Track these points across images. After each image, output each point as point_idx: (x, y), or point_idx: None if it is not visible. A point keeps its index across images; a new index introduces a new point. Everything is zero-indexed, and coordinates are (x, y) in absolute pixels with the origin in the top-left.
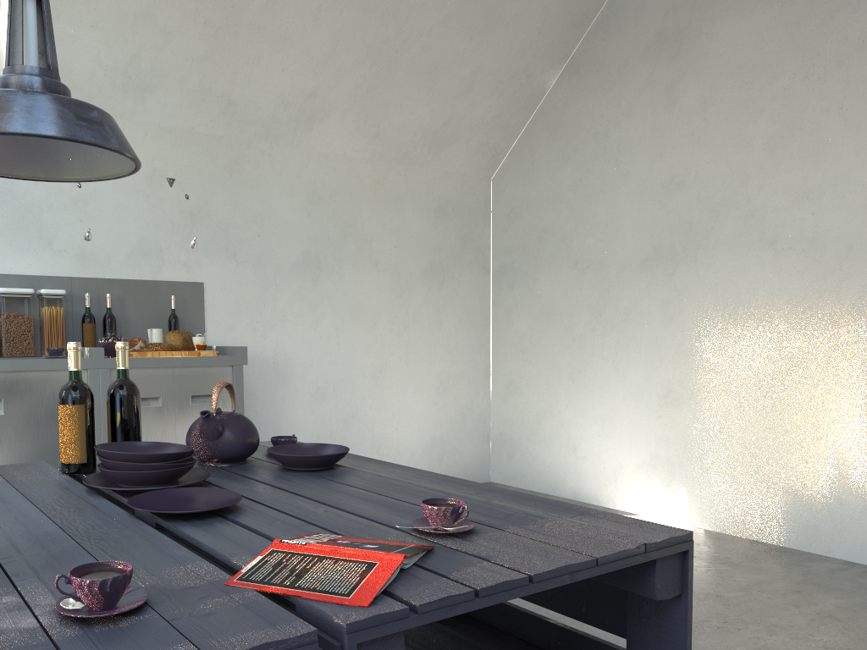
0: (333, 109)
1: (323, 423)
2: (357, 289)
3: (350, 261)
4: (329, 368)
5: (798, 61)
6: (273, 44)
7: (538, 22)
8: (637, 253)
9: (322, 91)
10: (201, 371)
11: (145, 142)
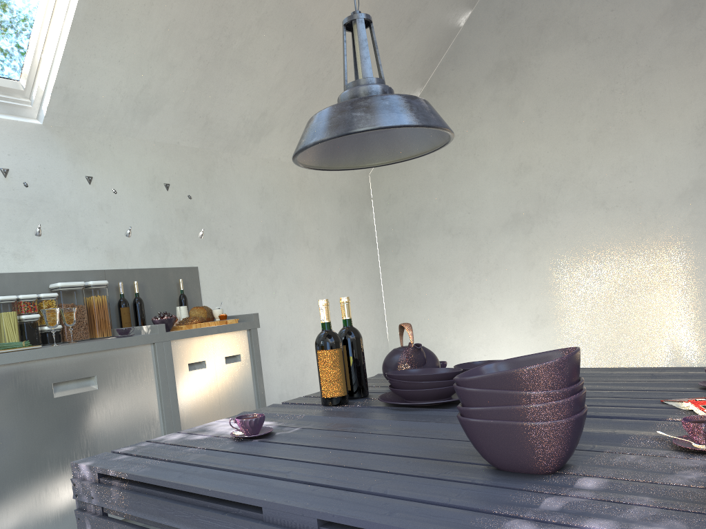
0: (276, 124)
1: (288, 372)
2: (298, 264)
3: (291, 242)
4: (287, 328)
5: (605, 80)
6: (243, 75)
7: (411, 57)
8: (500, 219)
9: (271, 111)
10: (230, 336)
11: (146, 155)
